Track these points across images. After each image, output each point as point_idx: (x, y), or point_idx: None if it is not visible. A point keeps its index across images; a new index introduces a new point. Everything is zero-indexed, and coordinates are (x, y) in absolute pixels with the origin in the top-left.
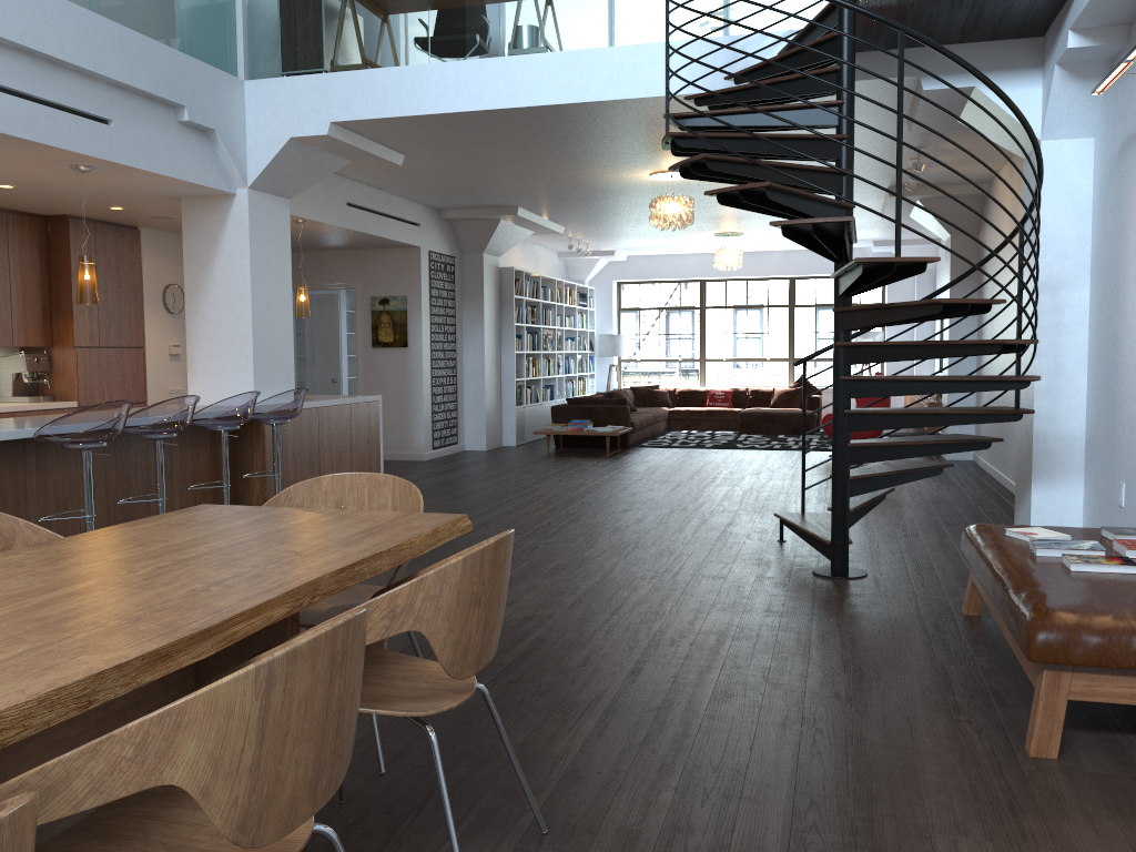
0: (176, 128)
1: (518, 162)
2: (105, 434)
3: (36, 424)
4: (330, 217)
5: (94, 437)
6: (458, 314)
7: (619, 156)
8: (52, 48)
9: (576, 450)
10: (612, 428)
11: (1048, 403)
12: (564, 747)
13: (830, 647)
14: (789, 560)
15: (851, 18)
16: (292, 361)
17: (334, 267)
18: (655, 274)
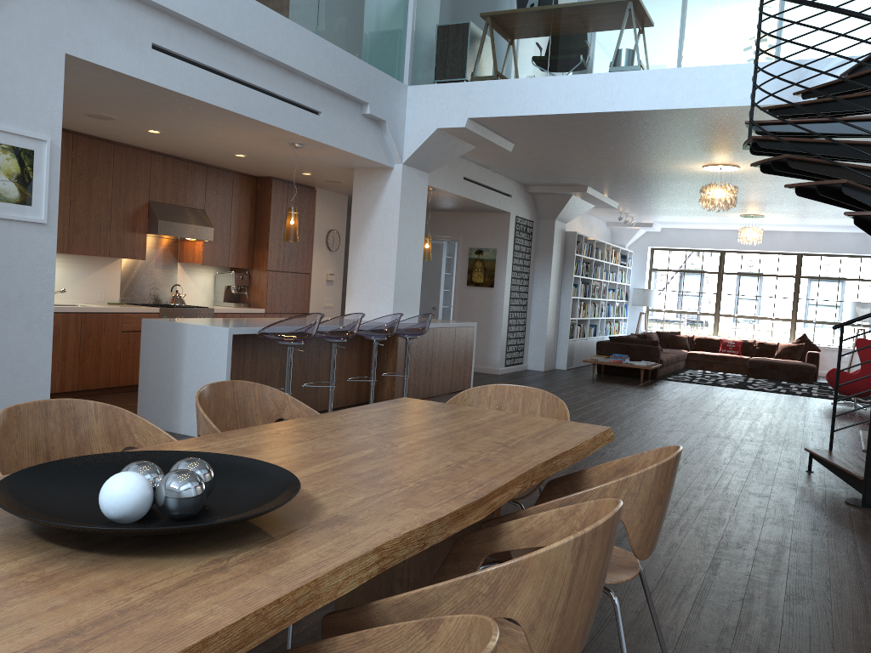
0: (360, 118)
1: (600, 152)
2: (305, 336)
3: (254, 324)
4: (451, 188)
5: (297, 338)
6: (532, 265)
7: (682, 151)
8: (291, 60)
9: (615, 378)
10: (646, 363)
11: None
12: (671, 620)
13: None
14: (821, 489)
15: None
16: (419, 292)
17: (444, 224)
18: (683, 244)
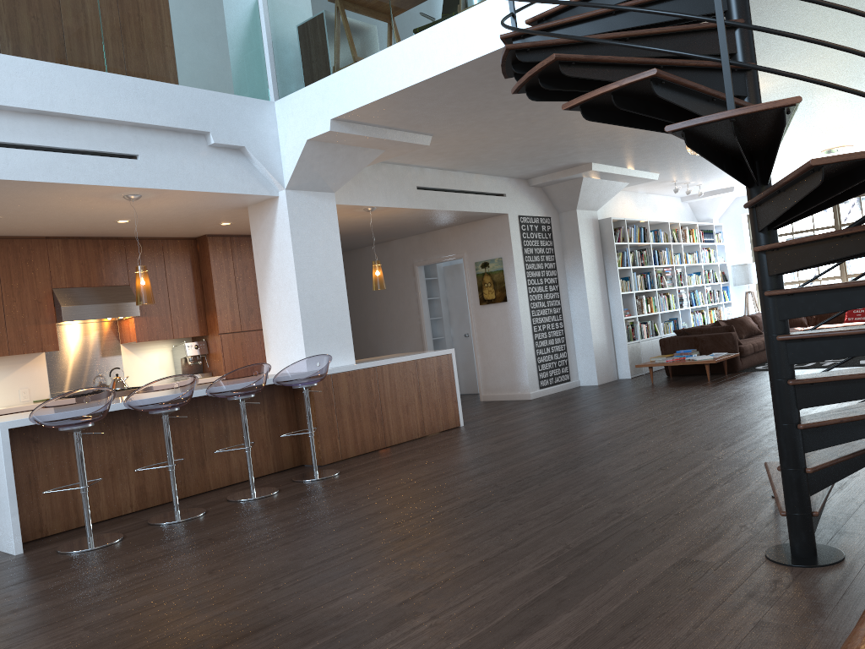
0: (208, 151)
1: (537, 120)
2: (79, 417)
3: None
4: (398, 202)
5: (69, 421)
6: (560, 266)
7: None
8: (63, 106)
9: (681, 379)
10: (715, 356)
11: None
12: None
13: None
14: (754, 530)
15: None
16: (348, 329)
17: (446, 242)
18: None
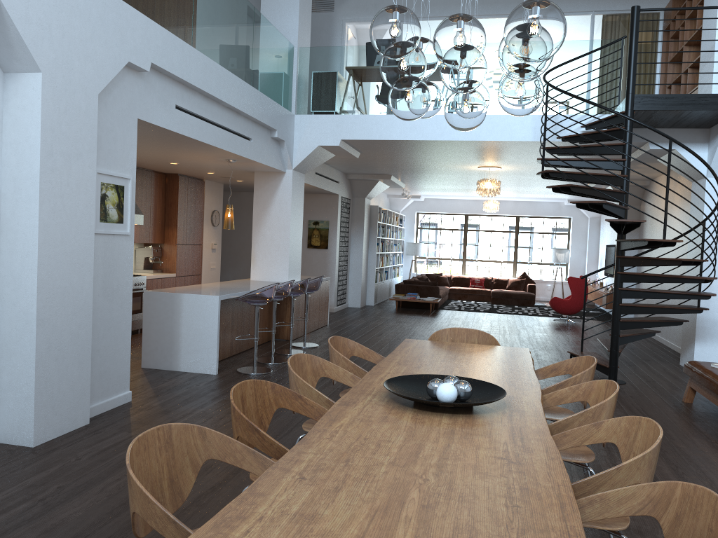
0: (270, 140)
1: (415, 158)
2: (270, 299)
3: (221, 291)
4: (309, 180)
5: (266, 300)
6: (349, 231)
7: (470, 160)
8: (241, 107)
9: (411, 310)
10: (432, 298)
11: (704, 303)
12: None
13: (636, 413)
14: None
15: (631, 121)
16: (300, 258)
17: None
18: (440, 209)
